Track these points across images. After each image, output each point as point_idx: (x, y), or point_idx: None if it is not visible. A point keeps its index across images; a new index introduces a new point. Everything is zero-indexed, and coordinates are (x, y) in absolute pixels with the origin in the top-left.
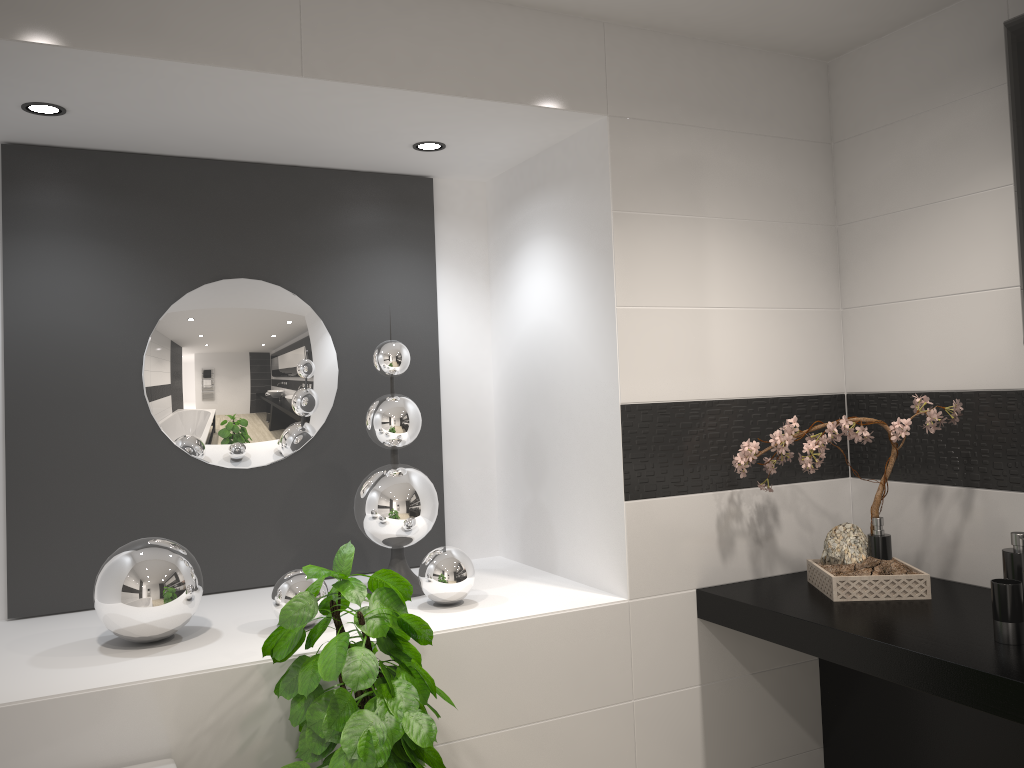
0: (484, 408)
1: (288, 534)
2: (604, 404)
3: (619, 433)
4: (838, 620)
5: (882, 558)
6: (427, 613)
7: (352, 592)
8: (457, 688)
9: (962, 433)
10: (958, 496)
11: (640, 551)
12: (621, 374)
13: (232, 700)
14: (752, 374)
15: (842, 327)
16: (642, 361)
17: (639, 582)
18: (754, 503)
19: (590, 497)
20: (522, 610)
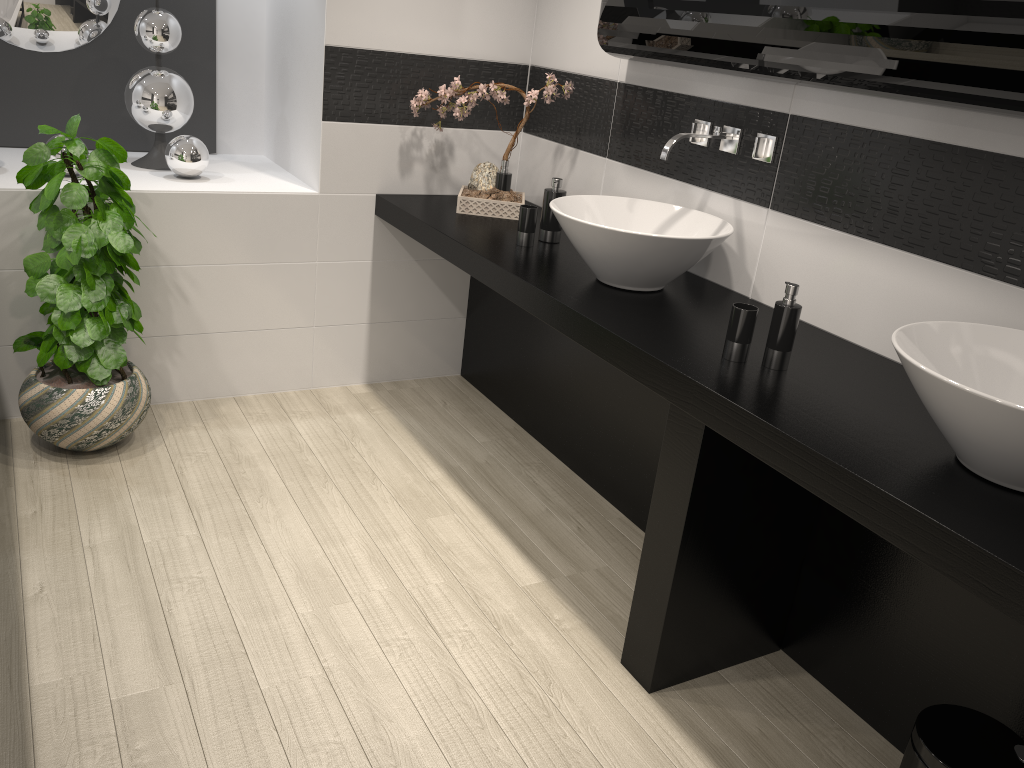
0: (257, 32)
1: (80, 111)
2: (317, 43)
3: (323, 68)
4: (440, 222)
5: (501, 189)
6: (167, 181)
7: (74, 148)
8: (177, 232)
9: (580, 108)
10: (570, 154)
11: (332, 160)
12: (328, 21)
13: (3, 212)
14: (446, 38)
15: (537, 10)
16: (347, 13)
17: (329, 182)
18: (434, 139)
19: (307, 116)
20: (236, 188)
